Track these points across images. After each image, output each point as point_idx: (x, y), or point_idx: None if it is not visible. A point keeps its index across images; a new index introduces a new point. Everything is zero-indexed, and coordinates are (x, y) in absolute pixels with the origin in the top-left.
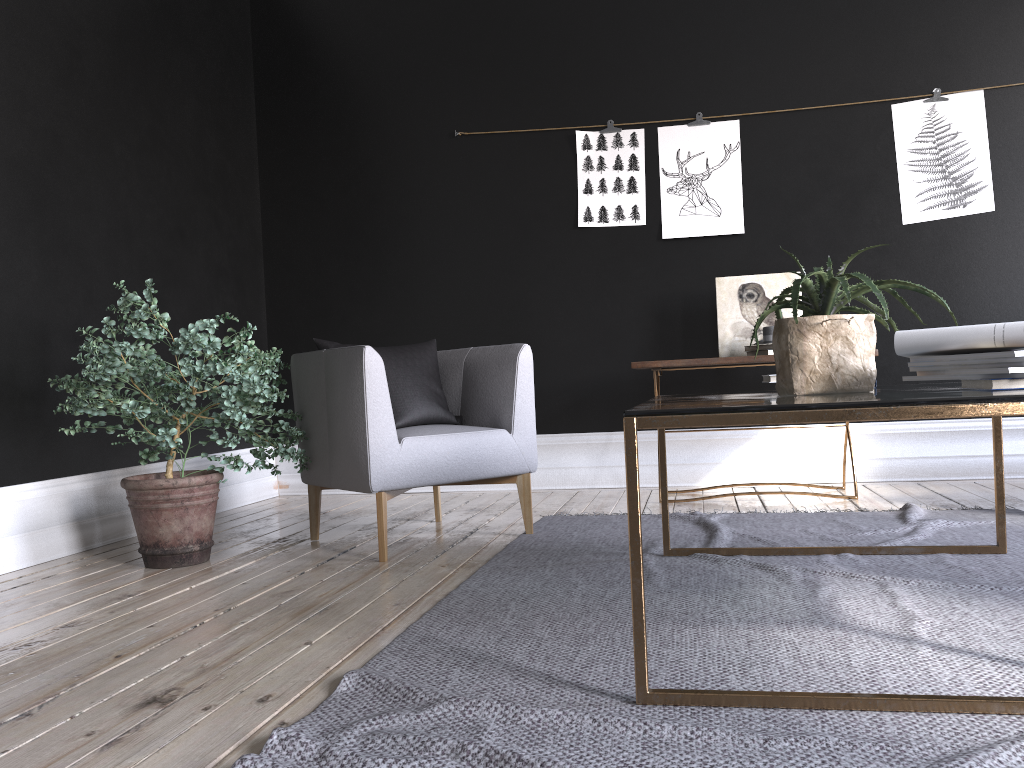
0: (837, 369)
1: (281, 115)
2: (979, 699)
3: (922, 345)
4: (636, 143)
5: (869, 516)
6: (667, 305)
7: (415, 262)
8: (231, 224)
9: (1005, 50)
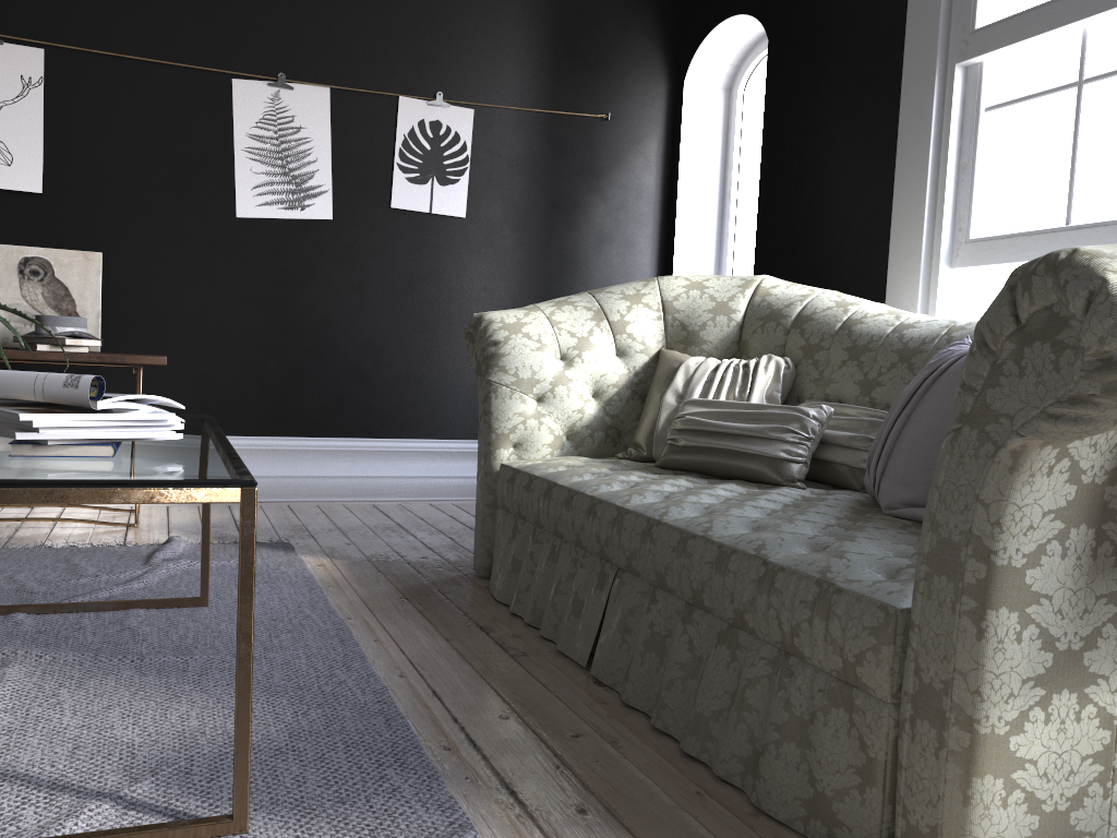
0: None
1: None
2: None
3: None
4: None
5: (119, 553)
6: None
7: None
8: None
9: (354, 51)
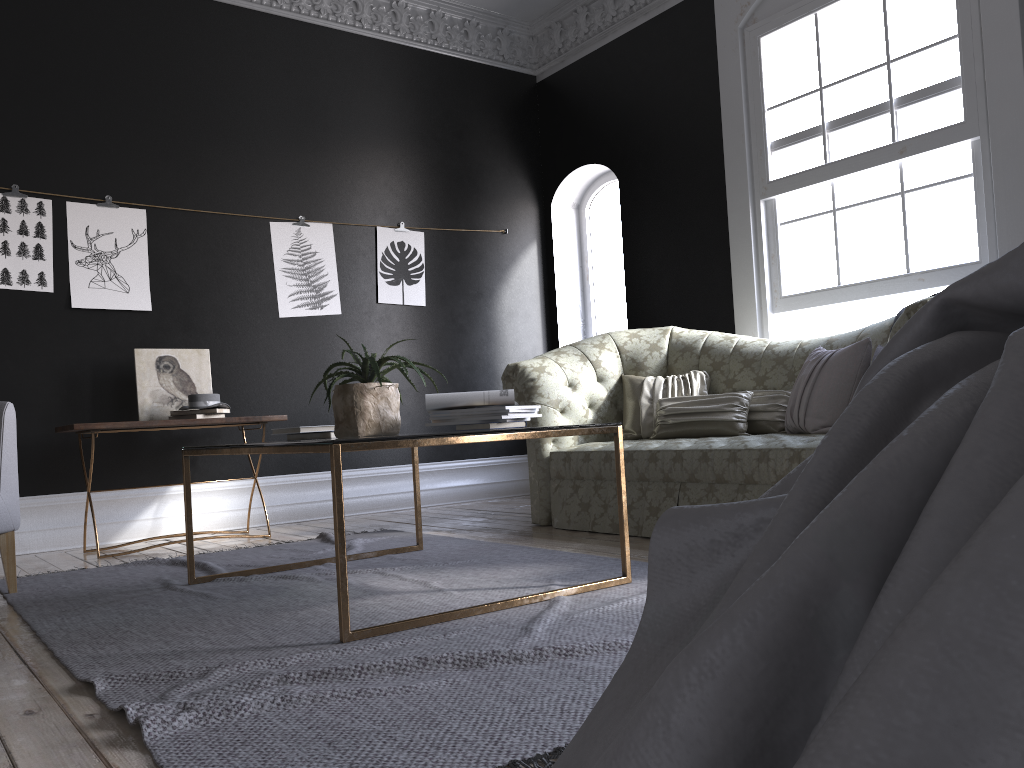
0: (383, 419)
1: None
2: (518, 598)
3: (443, 403)
4: (44, 212)
5: (301, 544)
6: (76, 371)
7: None
8: None
9: (345, 198)
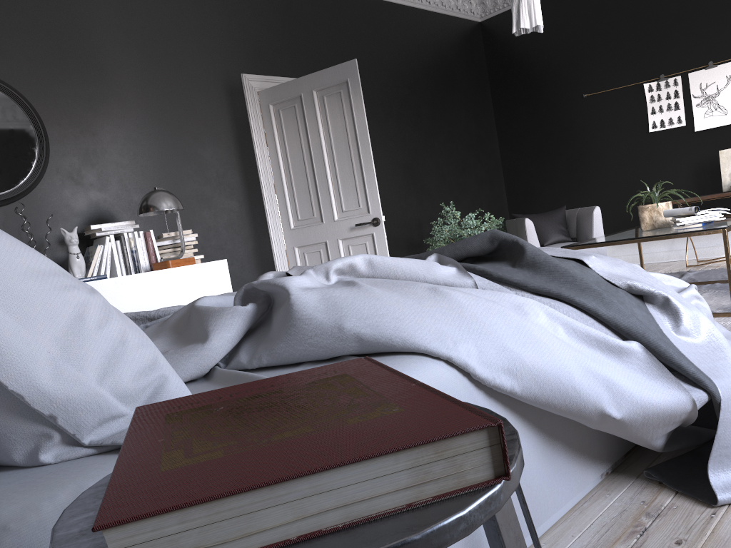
0: (655, 221)
1: (503, 101)
2: None
3: (669, 214)
4: (677, 84)
5: None
6: (700, 165)
7: (570, 161)
8: (485, 158)
9: None
